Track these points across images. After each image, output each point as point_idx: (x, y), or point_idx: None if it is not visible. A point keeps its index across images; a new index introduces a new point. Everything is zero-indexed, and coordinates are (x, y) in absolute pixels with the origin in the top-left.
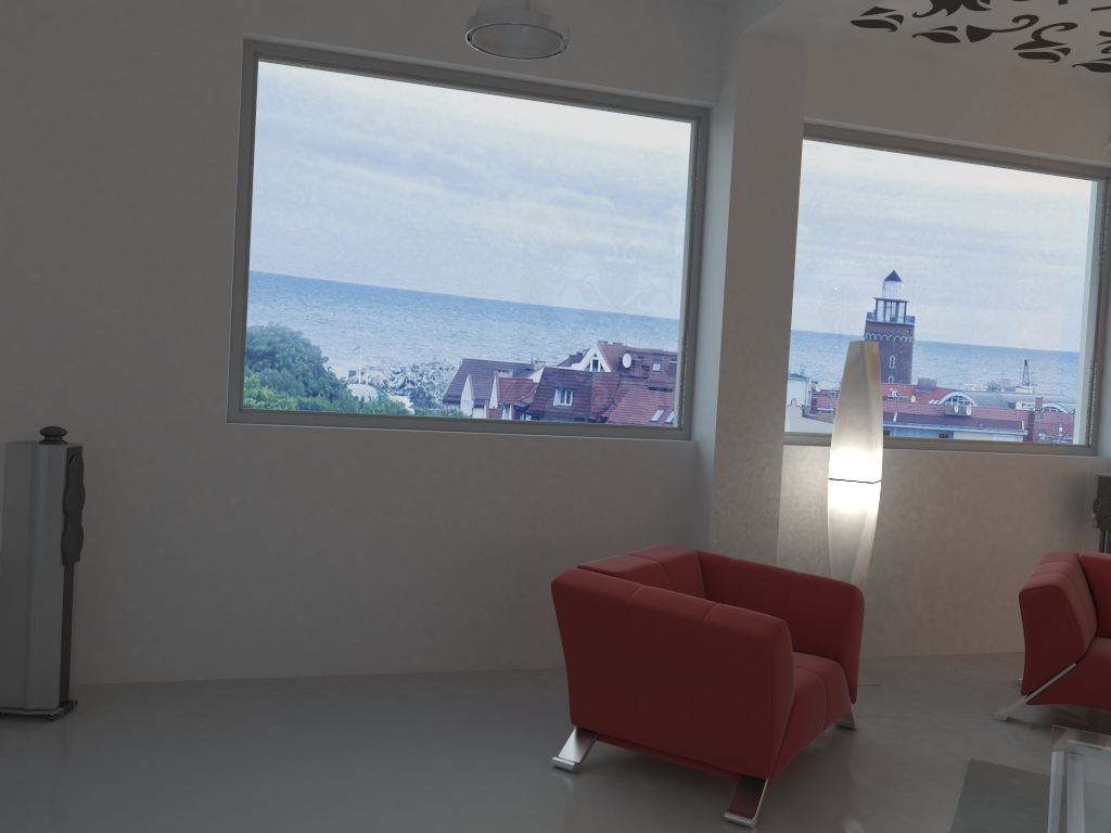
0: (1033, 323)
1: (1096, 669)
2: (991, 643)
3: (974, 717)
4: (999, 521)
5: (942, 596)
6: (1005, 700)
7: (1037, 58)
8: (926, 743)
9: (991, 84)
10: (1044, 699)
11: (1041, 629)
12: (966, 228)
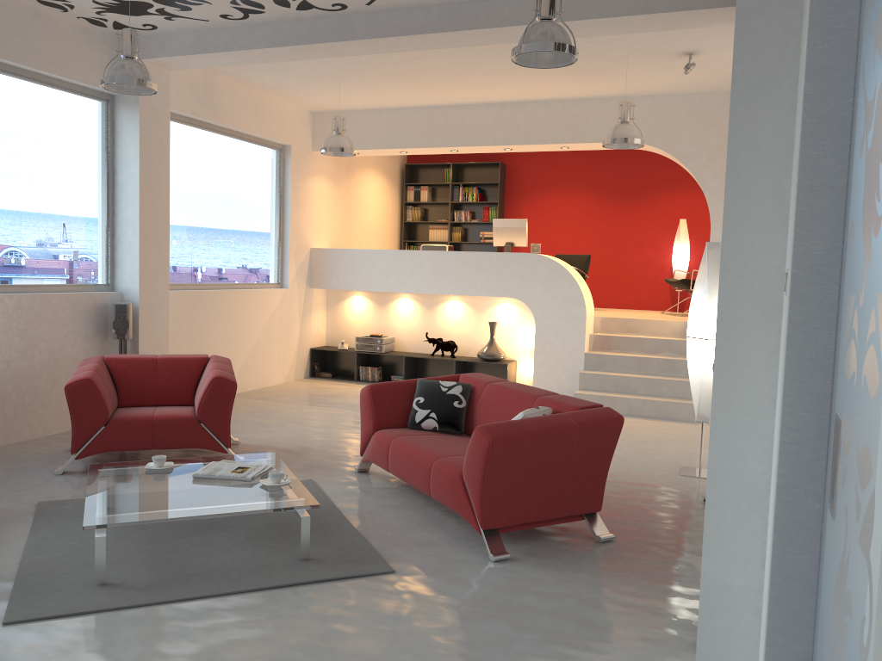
0: (64, 199)
1: (117, 427)
2: (51, 428)
3: (41, 477)
4: (50, 341)
5: (11, 400)
6: (62, 461)
7: (52, 6)
8: (5, 501)
9: (18, 18)
10: (86, 453)
11: (81, 408)
12: (7, 125)
